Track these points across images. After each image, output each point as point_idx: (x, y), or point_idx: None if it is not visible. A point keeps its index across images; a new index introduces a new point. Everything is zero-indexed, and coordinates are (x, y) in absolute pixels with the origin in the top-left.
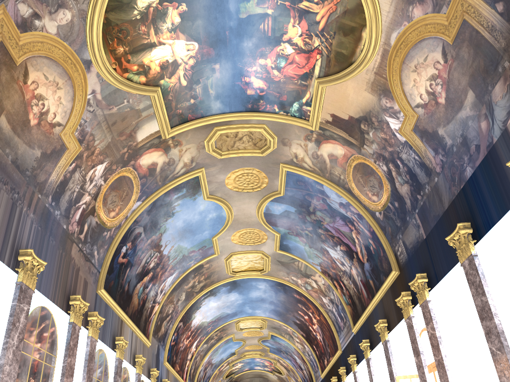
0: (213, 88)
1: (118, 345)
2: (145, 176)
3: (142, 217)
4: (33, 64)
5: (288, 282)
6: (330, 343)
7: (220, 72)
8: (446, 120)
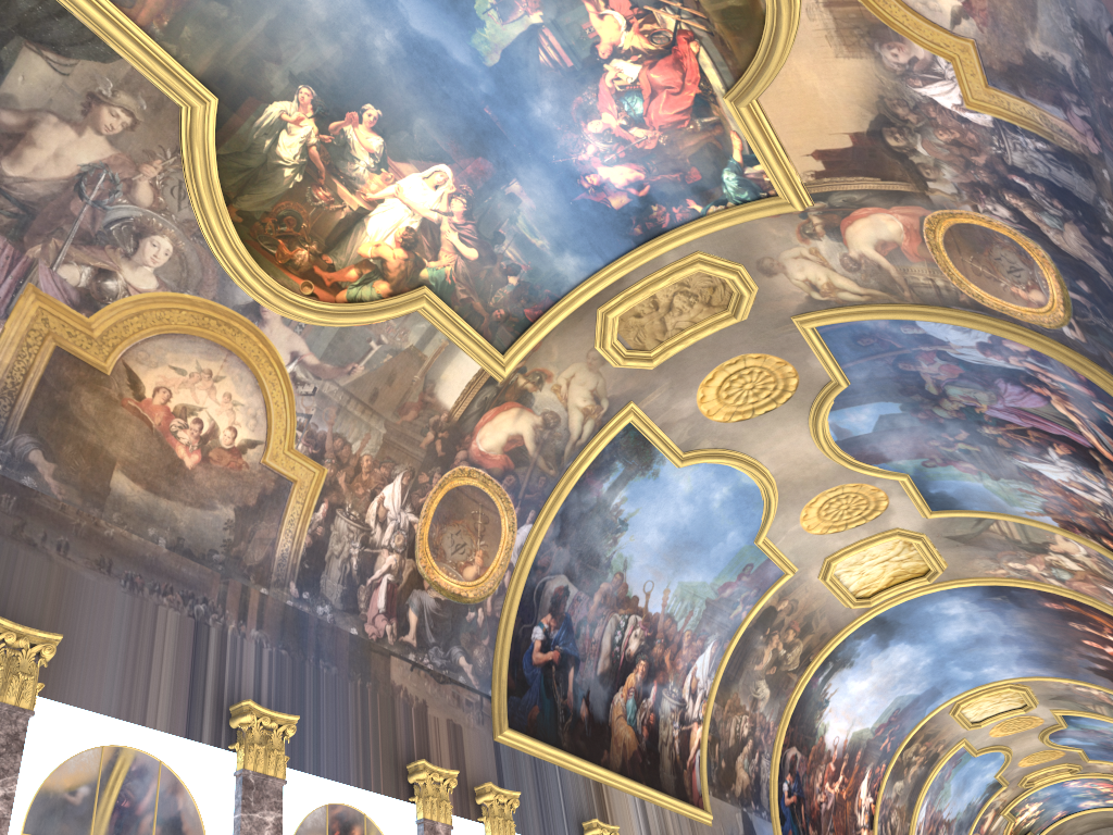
0: (538, 233)
1: None
2: (509, 471)
3: (549, 554)
4: (141, 358)
5: (1010, 580)
6: None
7: (531, 195)
8: (1025, 11)
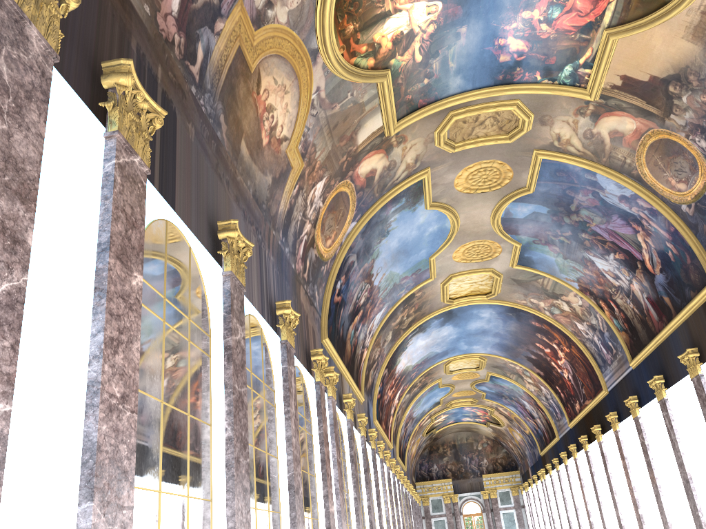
0: (454, 59)
1: (347, 405)
2: (362, 189)
3: (356, 241)
4: (265, 67)
5: (525, 307)
6: (586, 383)
7: (467, 37)
8: None
